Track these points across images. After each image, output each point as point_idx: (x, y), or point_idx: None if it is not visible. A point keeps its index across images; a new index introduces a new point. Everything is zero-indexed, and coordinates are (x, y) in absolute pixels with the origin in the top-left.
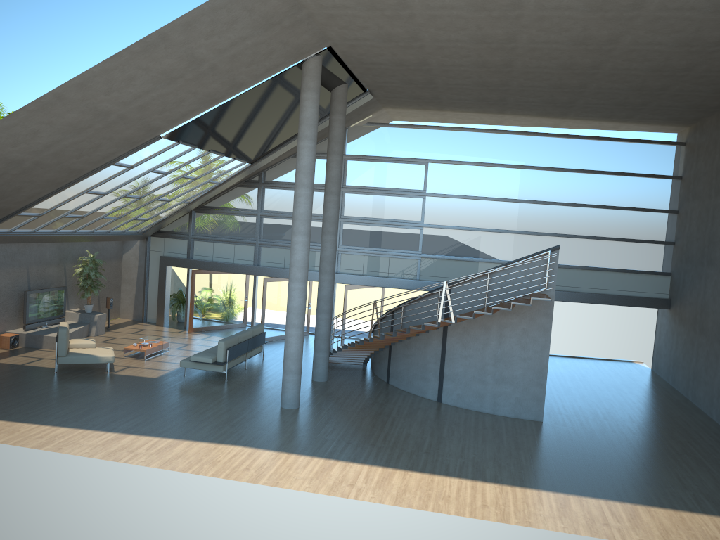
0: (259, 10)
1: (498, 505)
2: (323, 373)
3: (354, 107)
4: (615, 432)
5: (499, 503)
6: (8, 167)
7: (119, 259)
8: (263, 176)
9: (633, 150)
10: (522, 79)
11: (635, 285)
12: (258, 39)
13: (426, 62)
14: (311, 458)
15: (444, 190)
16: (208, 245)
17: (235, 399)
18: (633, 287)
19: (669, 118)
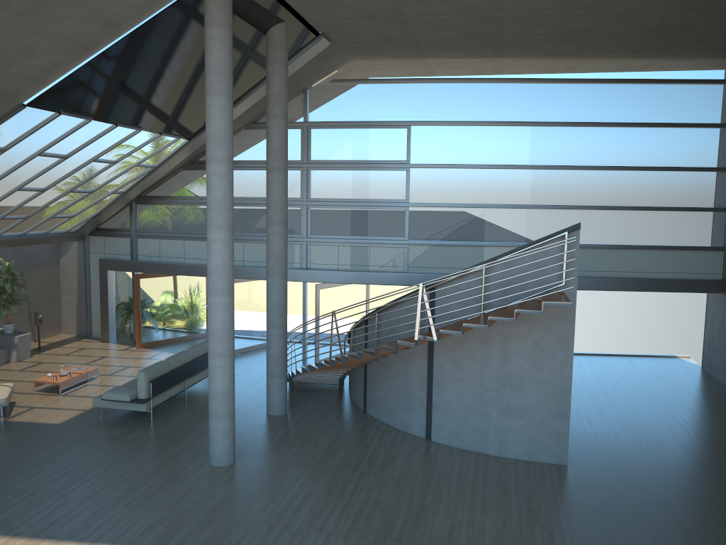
0: None
1: None
2: (280, 403)
3: (308, 58)
4: (669, 477)
5: None
6: None
7: (55, 265)
8: None
9: (669, 94)
10: None
11: (678, 264)
12: None
13: None
14: None
15: (433, 158)
16: (154, 243)
17: (151, 453)
18: (676, 268)
19: (718, 47)
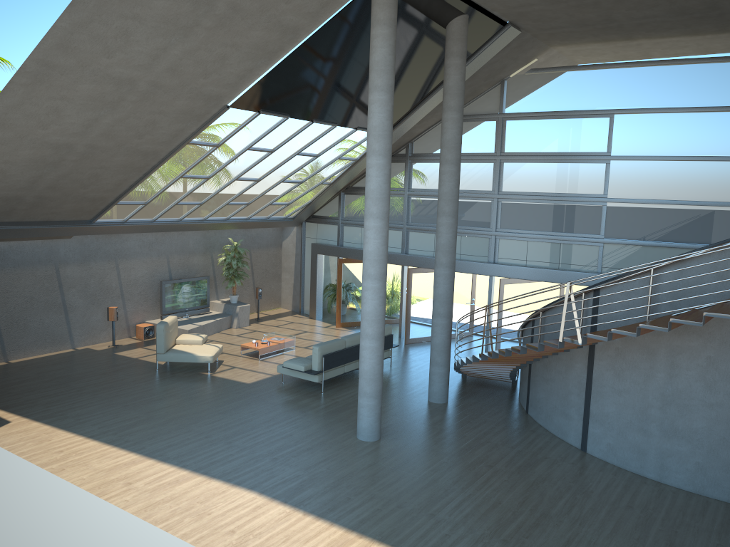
0: None
1: None
2: (440, 392)
3: (497, 49)
4: None
5: None
6: (60, 153)
7: (278, 247)
8: (410, 148)
9: None
10: None
11: None
12: None
13: None
14: (329, 526)
15: (637, 150)
16: (356, 231)
17: (310, 419)
18: None
19: None
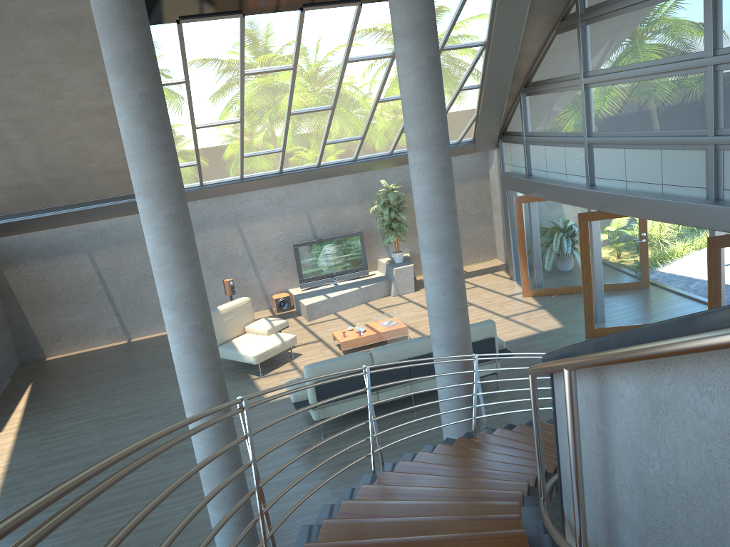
0: None
1: None
2: None
3: None
4: None
5: None
6: None
7: (482, 179)
8: None
9: None
10: None
11: None
12: None
13: None
14: None
15: None
16: (541, 152)
17: None
18: None
19: None
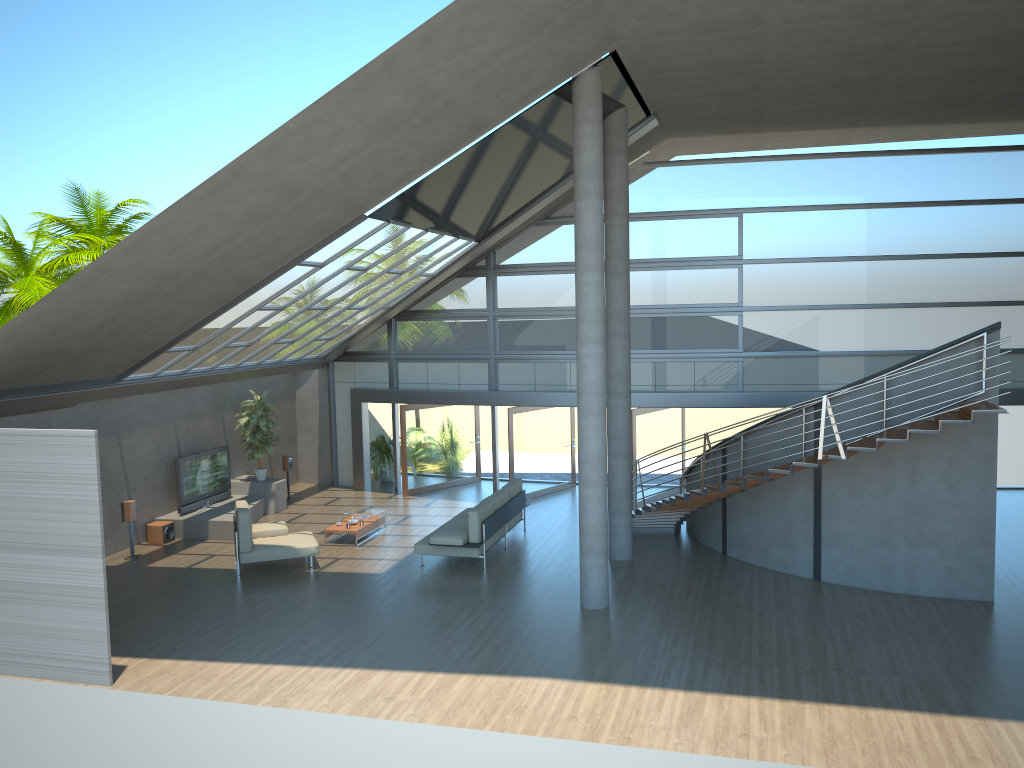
0: (527, 4)
1: (996, 757)
2: (627, 546)
3: (630, 142)
4: None
5: (995, 752)
6: (160, 284)
7: (291, 399)
8: (492, 258)
9: None
10: (907, 67)
11: None
12: (518, 51)
13: (759, 58)
14: (663, 691)
15: (771, 252)
16: (419, 367)
17: (509, 598)
18: None
19: None
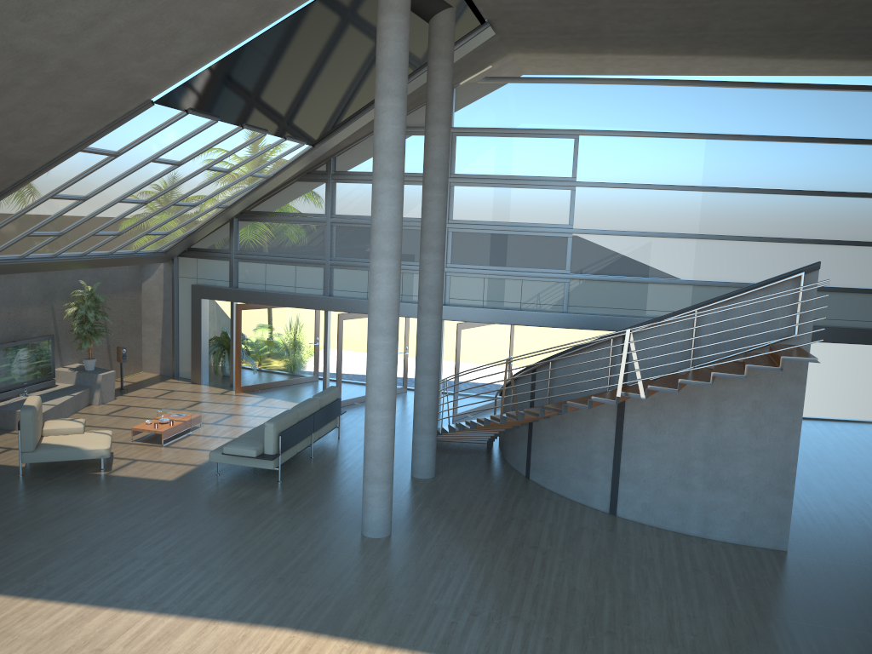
0: None
1: None
2: (429, 465)
3: (466, 51)
4: None
5: None
6: None
7: (136, 290)
8: (332, 164)
9: None
10: None
11: None
12: None
13: None
14: None
15: (604, 176)
16: (258, 268)
17: (290, 519)
18: None
19: None
